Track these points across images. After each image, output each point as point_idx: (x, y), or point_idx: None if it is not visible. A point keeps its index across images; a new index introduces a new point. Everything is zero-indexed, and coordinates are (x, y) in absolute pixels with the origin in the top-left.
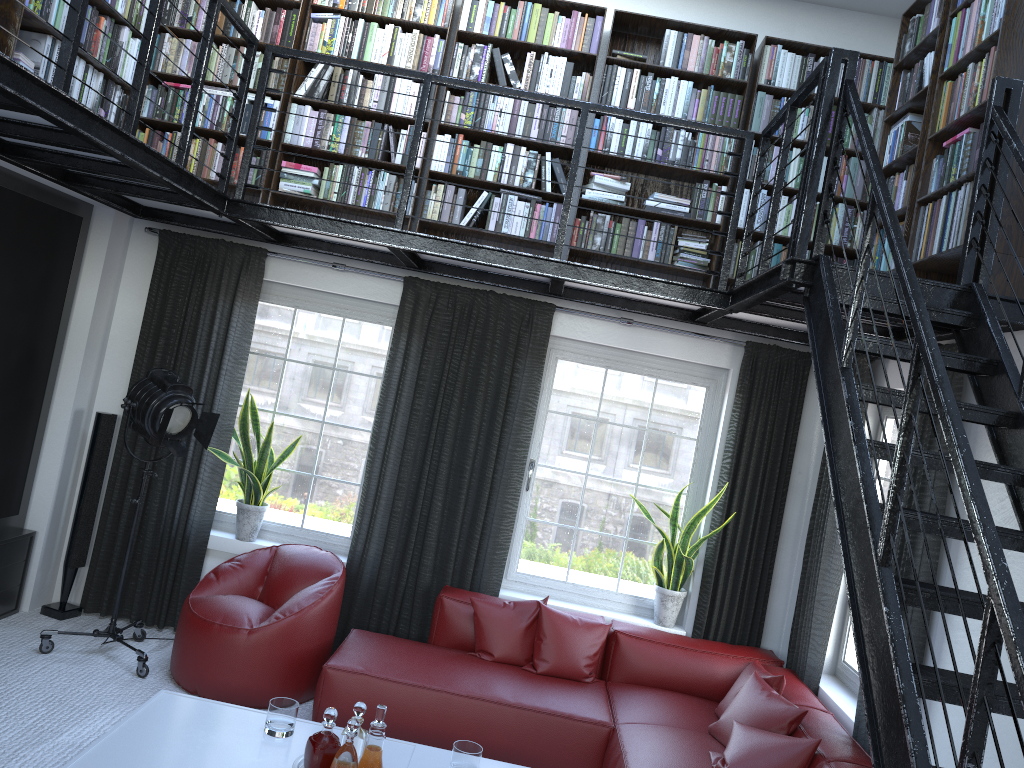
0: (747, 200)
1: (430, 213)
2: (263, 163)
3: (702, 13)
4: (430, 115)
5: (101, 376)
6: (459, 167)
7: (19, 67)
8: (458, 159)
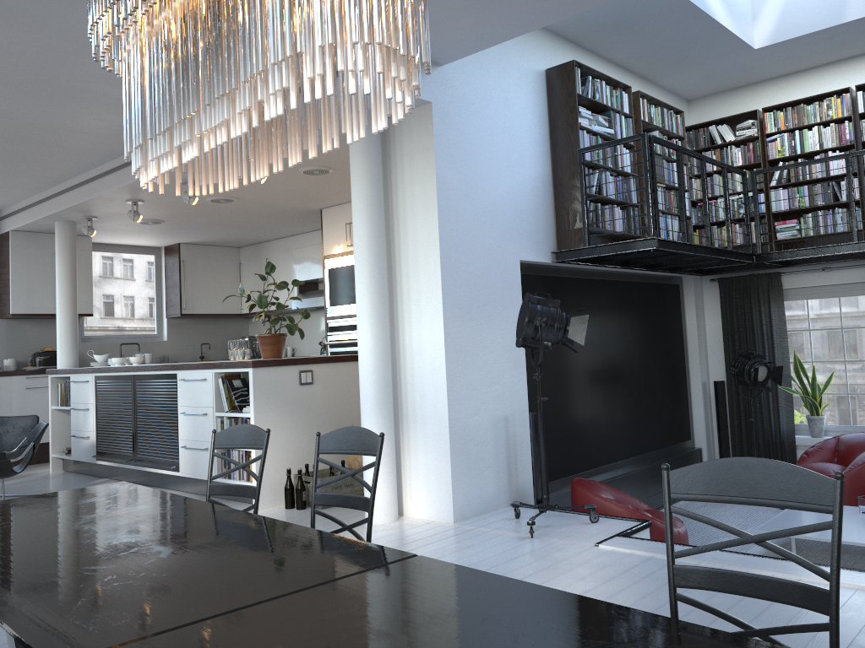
0: None
1: None
2: (763, 227)
3: None
4: (856, 167)
5: (708, 362)
6: None
7: (674, 241)
8: None
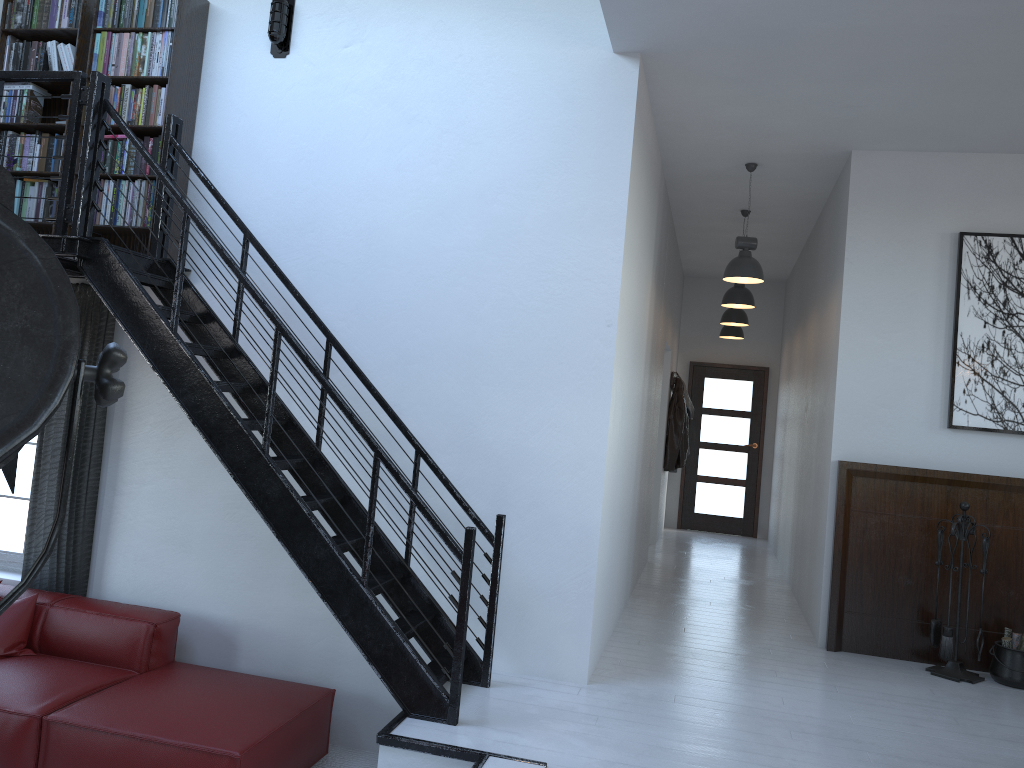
0: None
1: None
2: None
3: None
4: None
5: None
6: None
7: None
8: None
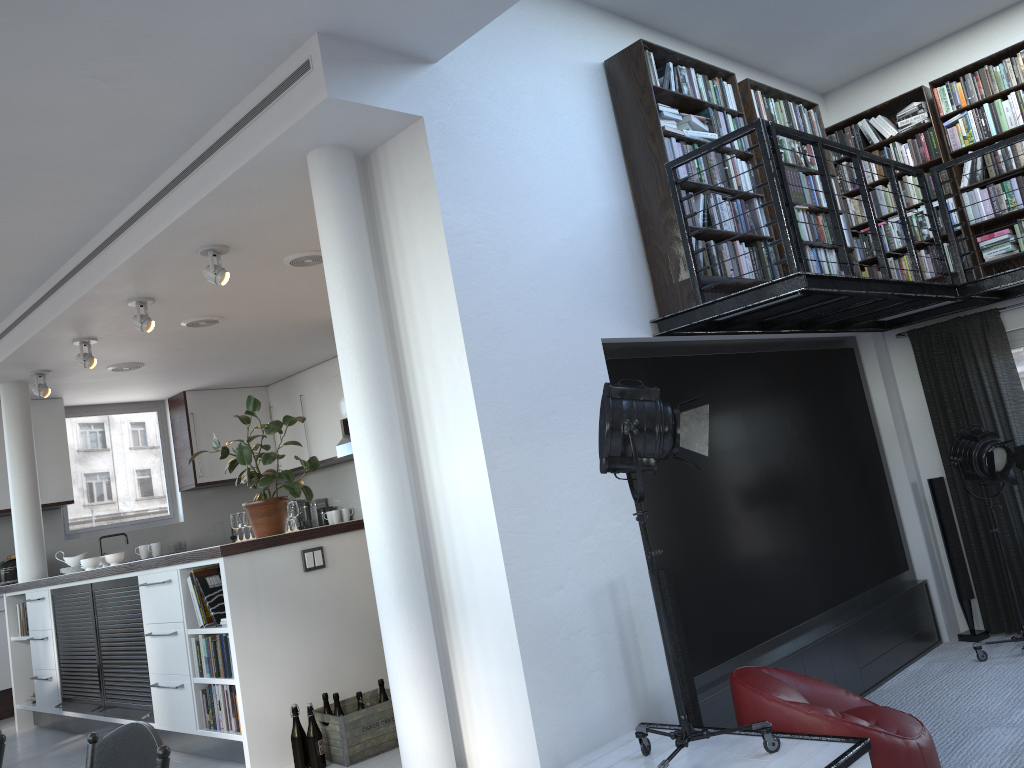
0: None
1: None
2: (961, 247)
3: None
4: None
5: (915, 453)
6: None
7: (833, 276)
8: None
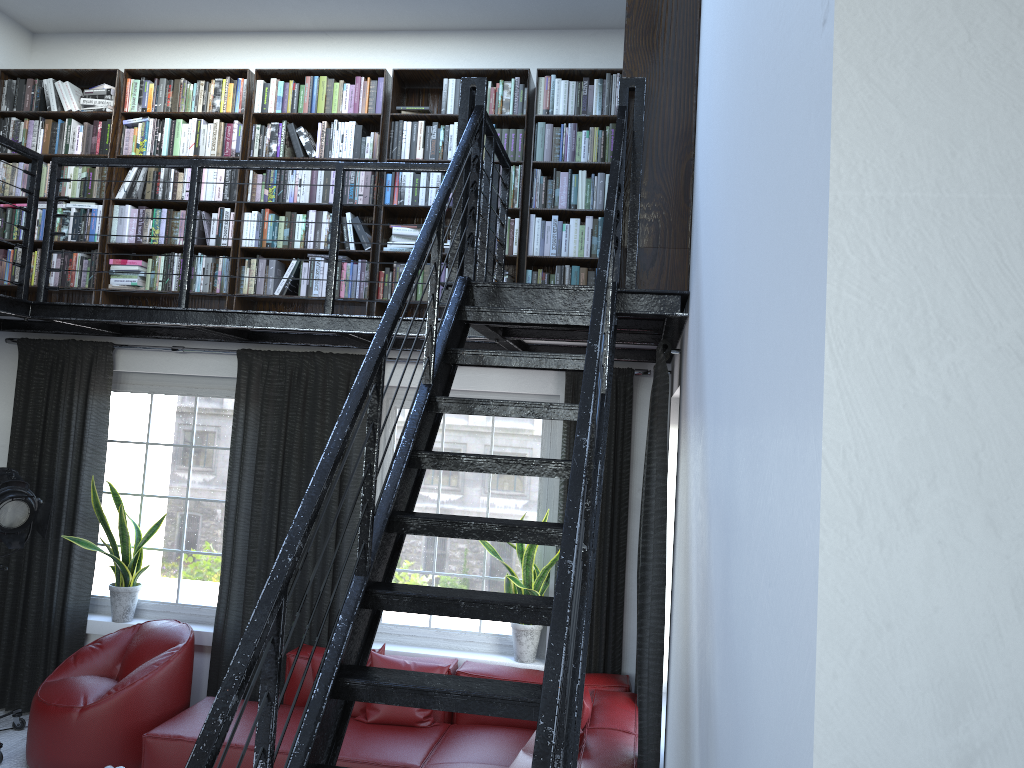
0: (540, 228)
1: (246, 287)
2: (94, 264)
3: (488, 57)
4: (236, 195)
5: None
6: (268, 239)
7: None
8: (267, 232)
